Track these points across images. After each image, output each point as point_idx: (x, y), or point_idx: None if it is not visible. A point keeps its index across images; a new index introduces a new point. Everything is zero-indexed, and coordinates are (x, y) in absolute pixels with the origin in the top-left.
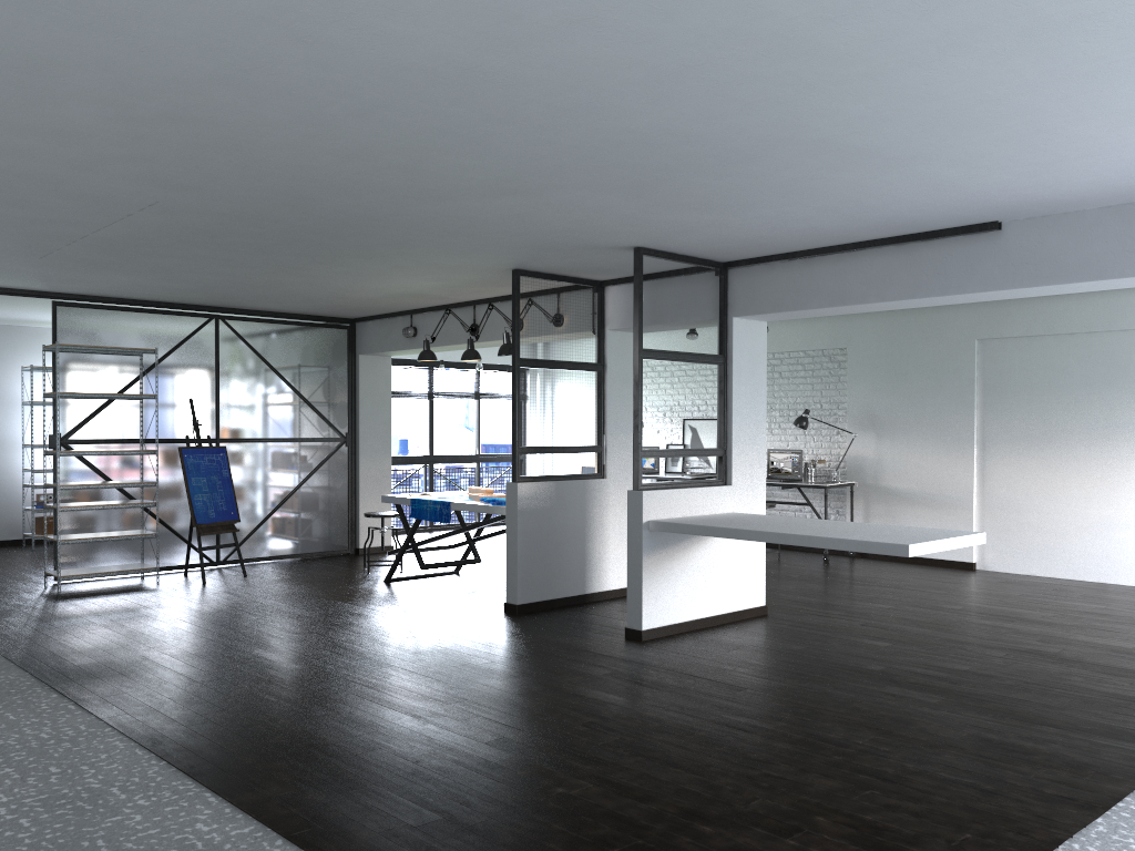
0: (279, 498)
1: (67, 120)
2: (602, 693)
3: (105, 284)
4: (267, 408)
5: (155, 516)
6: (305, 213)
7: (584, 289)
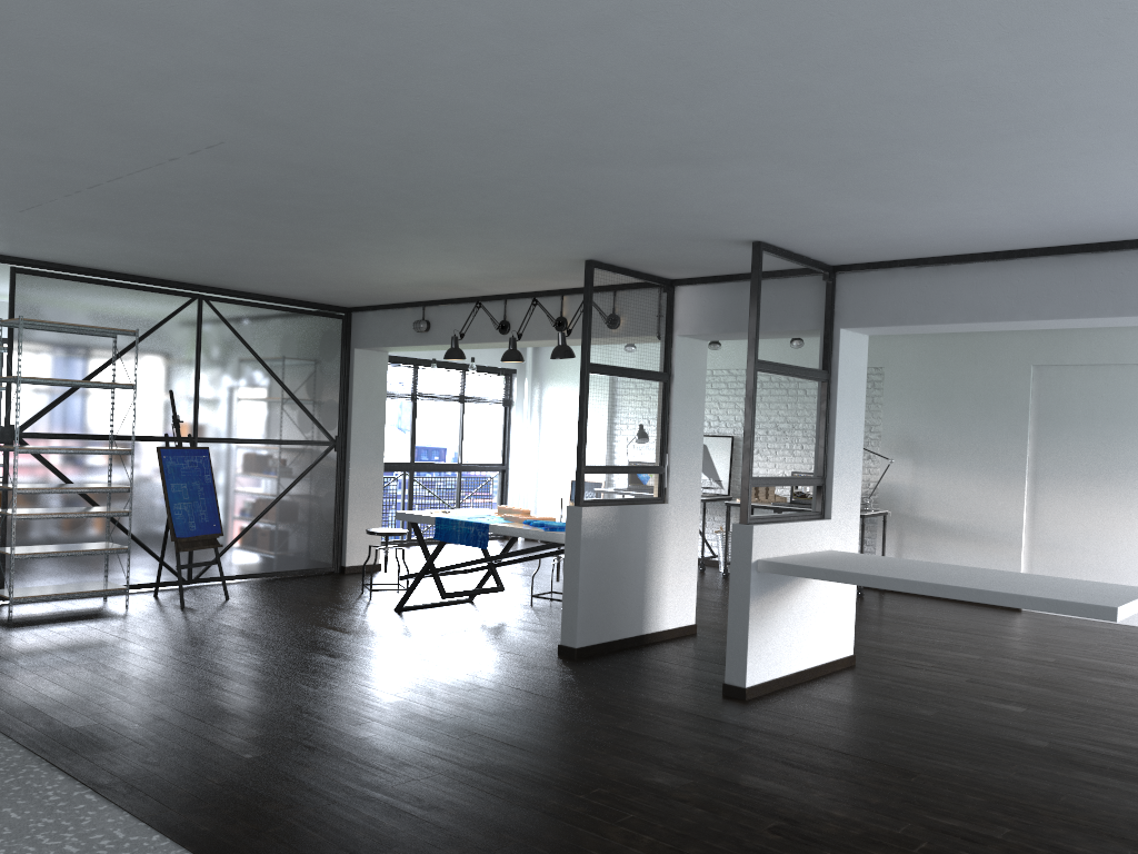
0: (261, 507)
1: (177, 2)
2: (756, 779)
3: (84, 250)
4: (252, 404)
5: (121, 526)
6: (400, 171)
7: (655, 288)
